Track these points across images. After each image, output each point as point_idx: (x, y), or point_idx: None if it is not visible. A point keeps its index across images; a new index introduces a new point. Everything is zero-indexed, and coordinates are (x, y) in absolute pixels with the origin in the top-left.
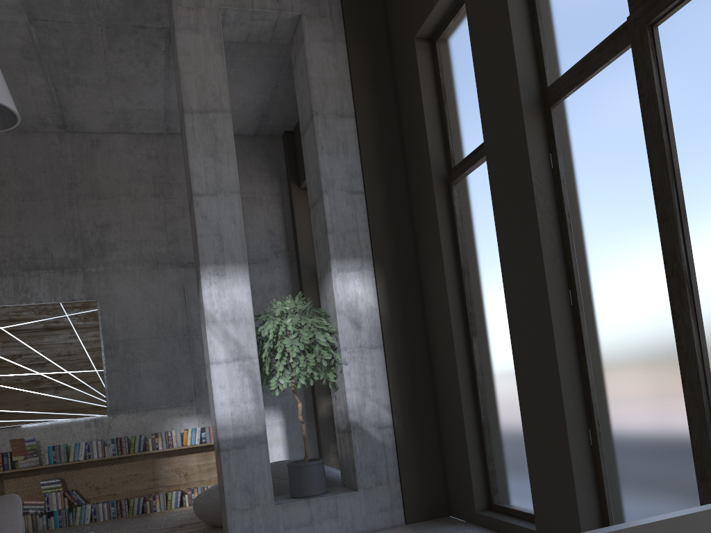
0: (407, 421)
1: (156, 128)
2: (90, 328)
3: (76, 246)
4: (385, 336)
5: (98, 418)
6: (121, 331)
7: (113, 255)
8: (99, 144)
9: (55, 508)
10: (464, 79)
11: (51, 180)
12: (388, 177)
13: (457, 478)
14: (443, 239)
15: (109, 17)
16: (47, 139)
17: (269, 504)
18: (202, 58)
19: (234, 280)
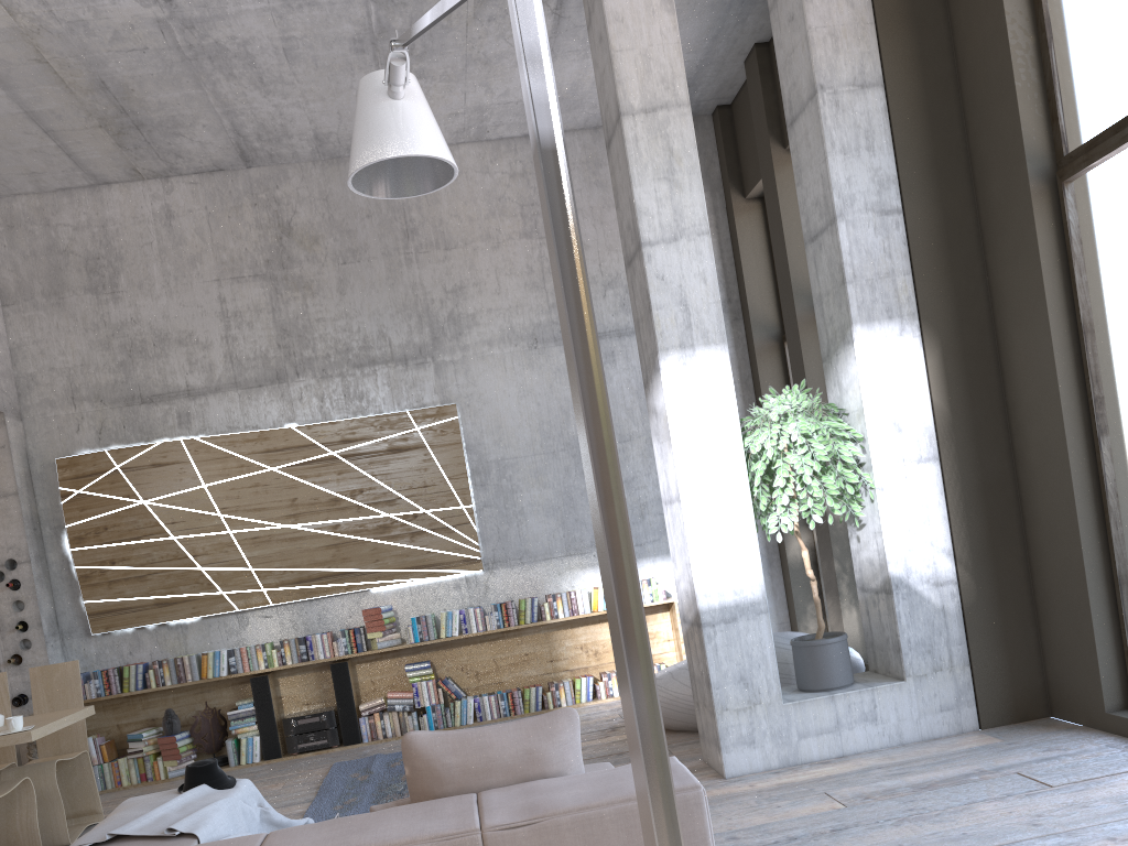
0: (980, 573)
1: (522, 128)
2: (450, 446)
3: (421, 325)
4: (941, 441)
5: (470, 575)
6: (492, 447)
7: (473, 333)
8: None
9: (428, 703)
10: (1093, 0)
11: (379, 229)
12: (940, 179)
13: (1067, 660)
14: (1047, 278)
15: None
16: None
17: (775, 702)
18: (643, 23)
19: (708, 370)
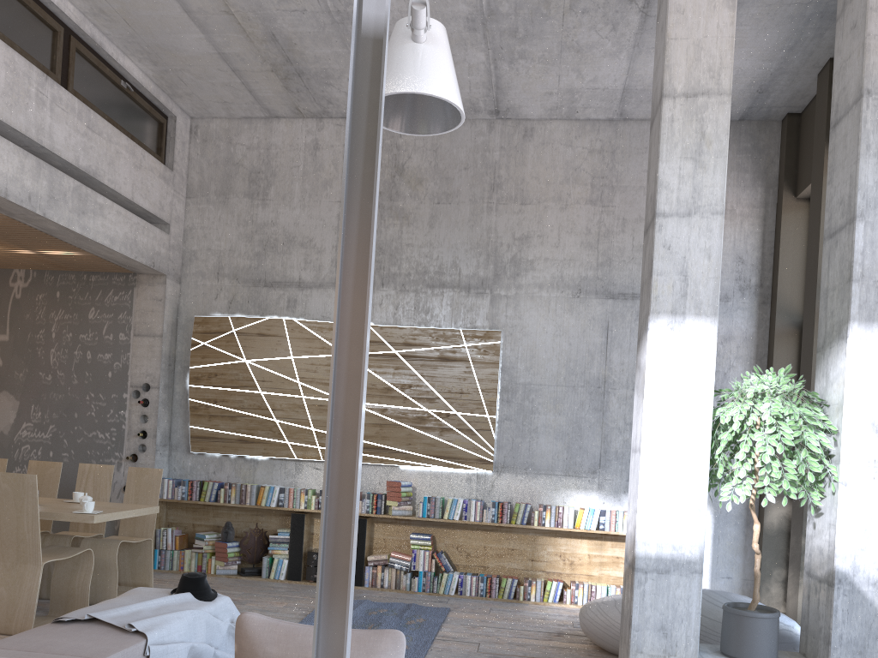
0: None
1: (607, 113)
2: (488, 364)
3: (488, 262)
4: None
5: (481, 473)
6: (523, 372)
7: (528, 275)
8: (533, 134)
9: (421, 568)
10: None
11: (471, 179)
12: None
13: None
14: None
15: None
16: (475, 128)
17: None
18: (702, 16)
19: (694, 339)
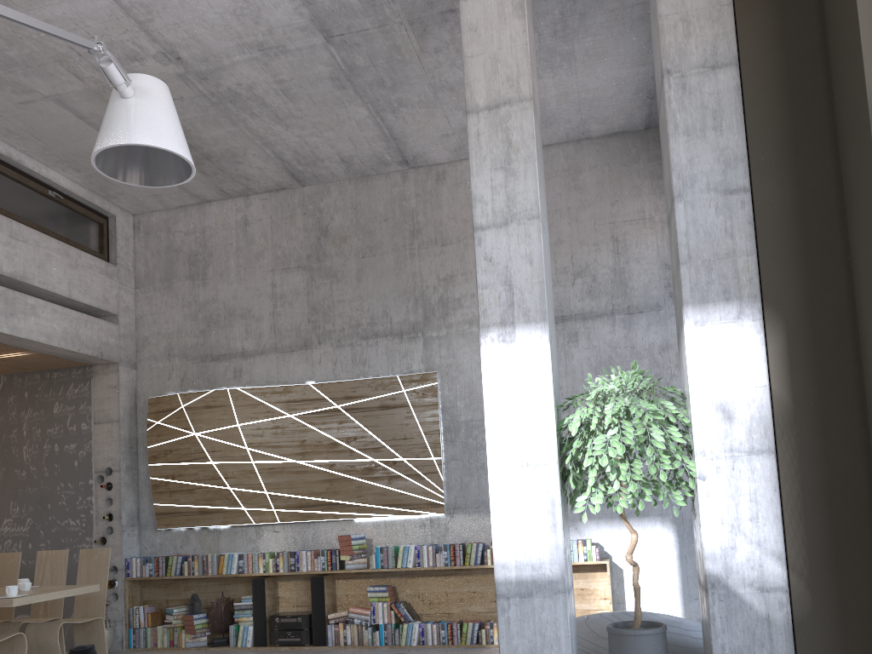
0: (818, 584)
1: None
2: (428, 406)
3: (416, 306)
4: (778, 432)
5: (434, 516)
6: (463, 409)
7: (457, 314)
8: (445, 177)
9: (381, 621)
10: None
11: (392, 230)
12: (798, 155)
13: None
14: None
15: (408, 9)
16: (390, 180)
17: None
18: (494, 30)
19: (526, 347)
